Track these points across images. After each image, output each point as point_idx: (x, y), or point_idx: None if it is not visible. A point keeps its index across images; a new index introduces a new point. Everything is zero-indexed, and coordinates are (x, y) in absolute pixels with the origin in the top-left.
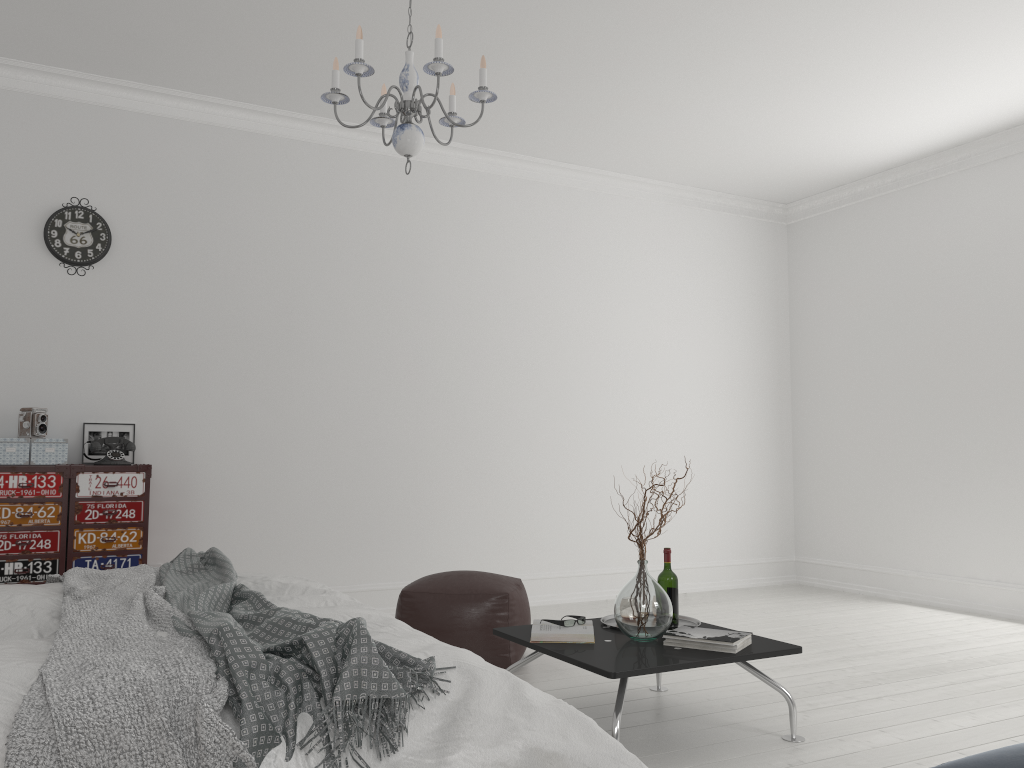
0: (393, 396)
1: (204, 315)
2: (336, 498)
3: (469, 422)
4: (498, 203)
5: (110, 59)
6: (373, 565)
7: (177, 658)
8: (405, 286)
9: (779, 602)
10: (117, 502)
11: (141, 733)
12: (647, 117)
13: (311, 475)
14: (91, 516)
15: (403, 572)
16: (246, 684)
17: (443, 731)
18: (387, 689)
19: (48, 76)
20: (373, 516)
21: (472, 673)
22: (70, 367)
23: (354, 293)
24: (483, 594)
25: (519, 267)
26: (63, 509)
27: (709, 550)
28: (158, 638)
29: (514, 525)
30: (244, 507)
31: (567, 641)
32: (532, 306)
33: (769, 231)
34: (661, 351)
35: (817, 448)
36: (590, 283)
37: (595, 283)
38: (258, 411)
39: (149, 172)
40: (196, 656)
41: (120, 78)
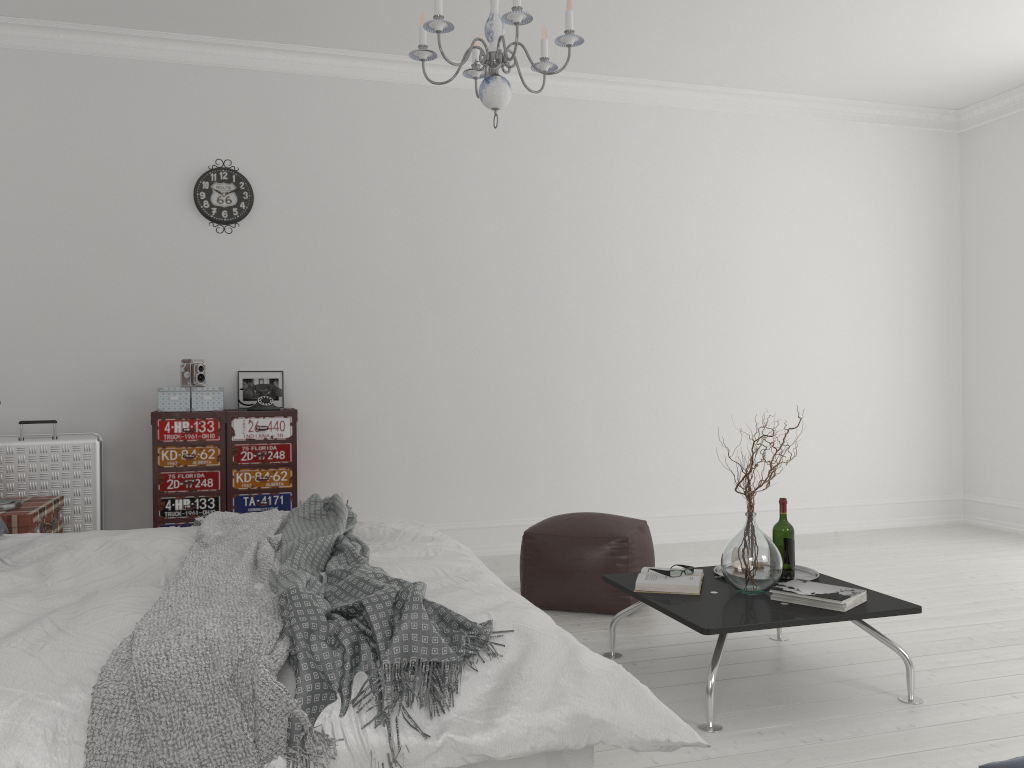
0: (525, 337)
1: (341, 265)
2: (472, 438)
3: (603, 360)
4: (630, 133)
5: (240, 23)
6: (510, 502)
7: (249, 617)
8: (535, 226)
9: (938, 544)
10: (268, 444)
11: (206, 688)
12: (785, 30)
13: (447, 416)
14: (246, 457)
15: (539, 509)
16: (304, 645)
17: (495, 693)
18: (437, 653)
19: (189, 44)
20: (509, 455)
21: (529, 637)
22: (223, 320)
23: (484, 236)
24: (602, 537)
25: (653, 199)
26: (221, 451)
27: (863, 488)
28: (250, 592)
29: (651, 463)
30: (385, 447)
31: (671, 592)
32: (667, 239)
33: (938, 141)
34: (810, 280)
35: (990, 379)
36: (730, 211)
37: (736, 211)
38: (395, 355)
39: (284, 129)
40: (267, 615)
41: (253, 40)
